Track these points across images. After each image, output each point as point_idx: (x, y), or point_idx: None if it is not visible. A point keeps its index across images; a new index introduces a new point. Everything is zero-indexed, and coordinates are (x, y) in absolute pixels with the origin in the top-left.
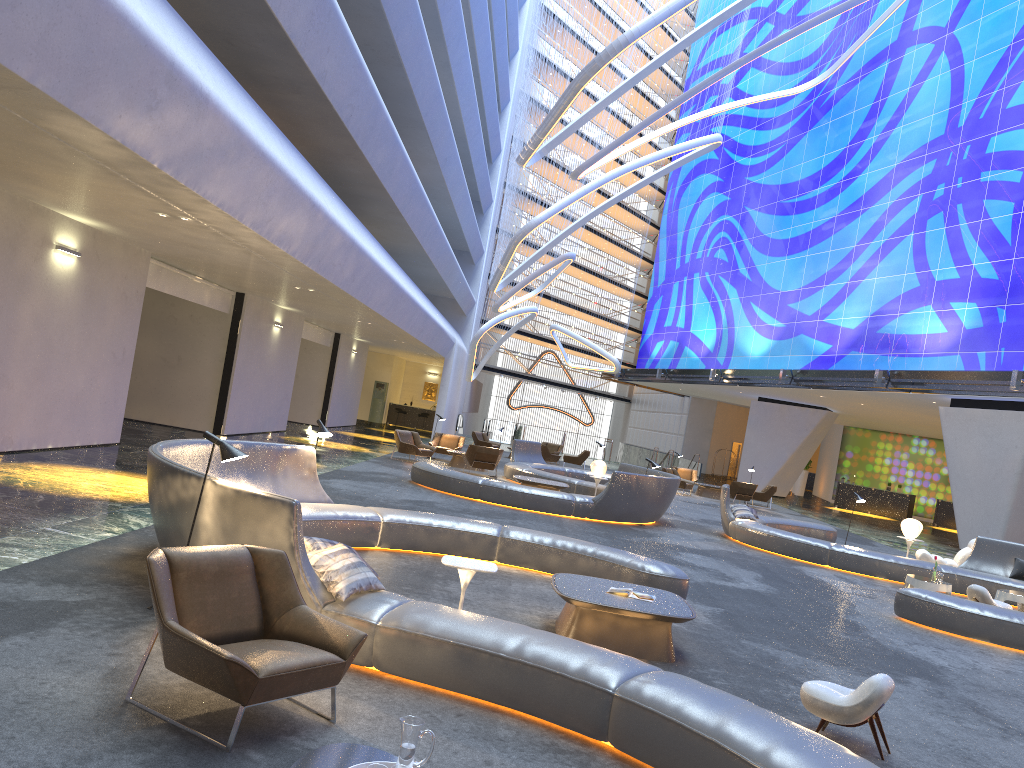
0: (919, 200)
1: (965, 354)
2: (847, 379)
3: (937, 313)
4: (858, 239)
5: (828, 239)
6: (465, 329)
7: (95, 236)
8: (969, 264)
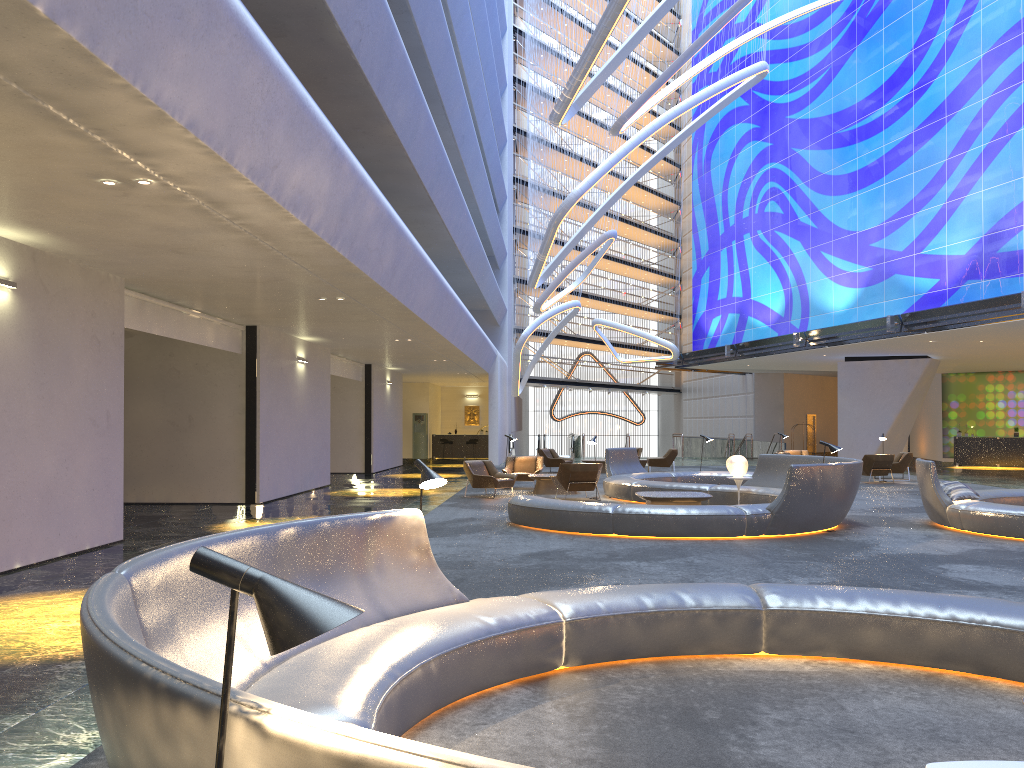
0: (1023, 88)
1: None
2: (979, 311)
3: None
4: (949, 151)
5: (908, 160)
6: (501, 340)
7: (35, 258)
8: None
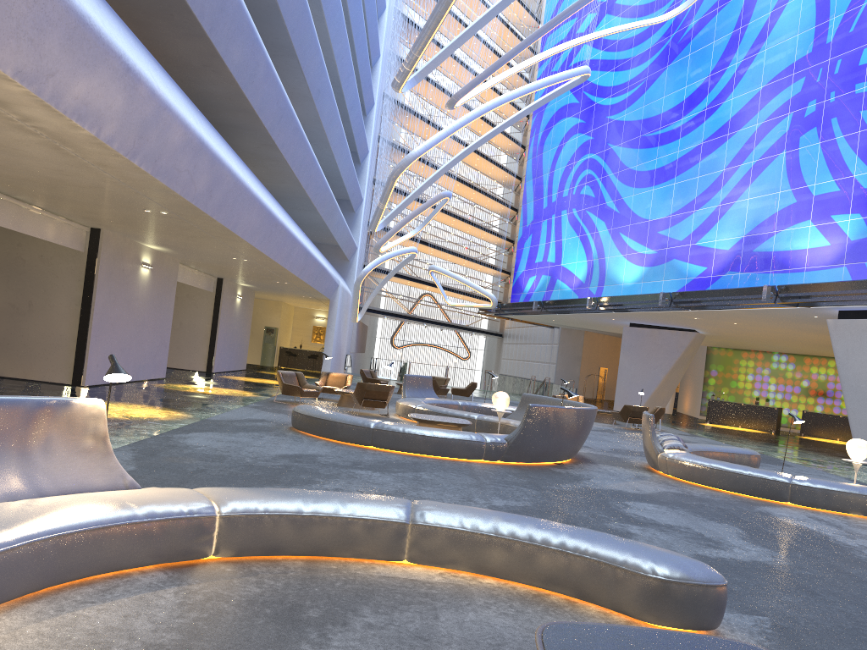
0: (789, 119)
1: (852, 265)
2: (731, 297)
3: (818, 227)
4: (727, 163)
5: (695, 166)
6: (349, 273)
7: None
8: (849, 176)
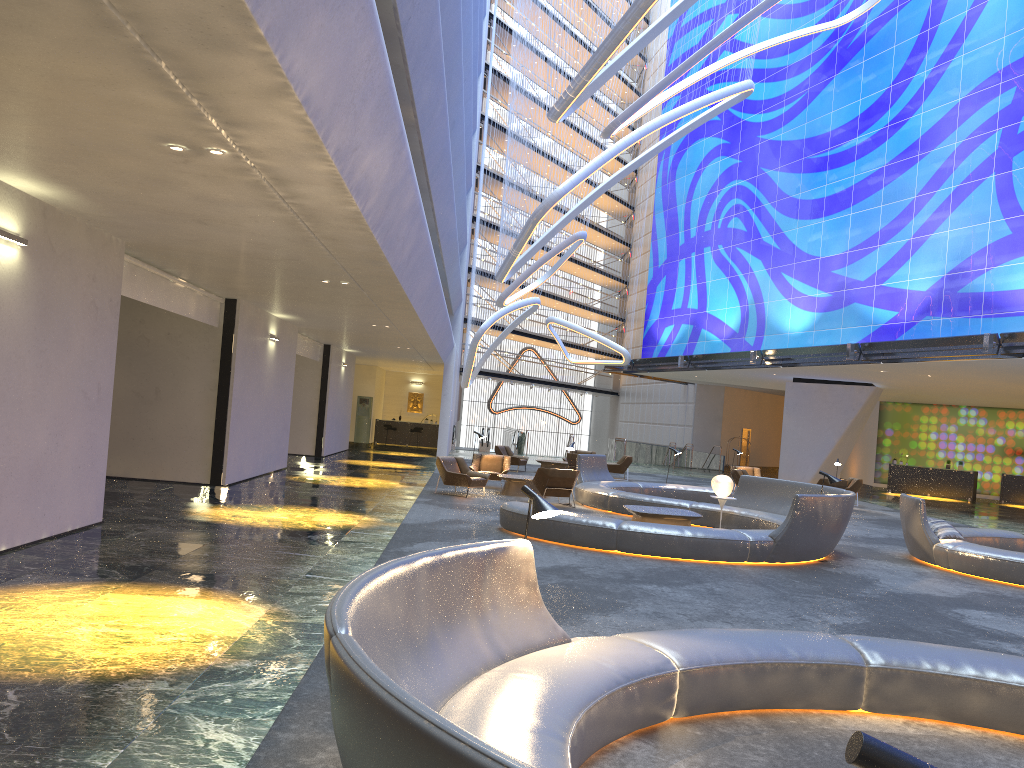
0: (998, 136)
1: None
2: (939, 348)
3: None
4: (919, 189)
5: (877, 193)
6: (453, 330)
7: (46, 214)
8: None
